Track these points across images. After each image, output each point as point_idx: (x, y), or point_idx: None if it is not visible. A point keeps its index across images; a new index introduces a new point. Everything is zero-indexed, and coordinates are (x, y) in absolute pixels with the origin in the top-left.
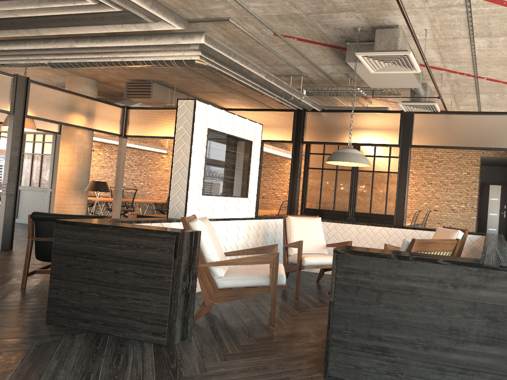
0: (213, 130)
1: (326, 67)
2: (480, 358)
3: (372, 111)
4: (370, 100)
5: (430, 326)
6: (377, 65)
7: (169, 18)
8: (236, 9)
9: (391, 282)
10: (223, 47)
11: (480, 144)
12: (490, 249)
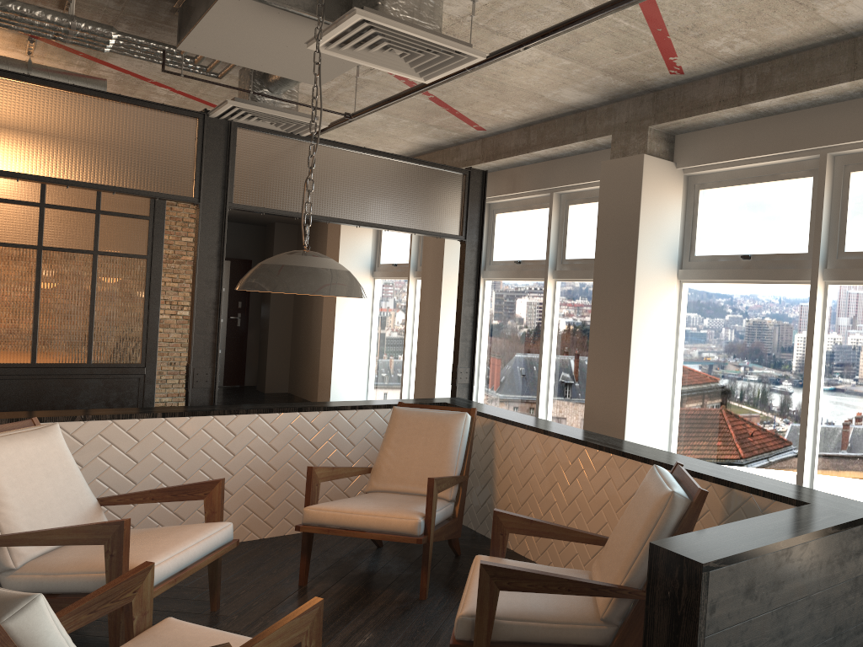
0: None
1: None
2: None
3: (106, 93)
4: (40, 45)
5: (816, 639)
6: (364, 44)
7: None
8: None
9: (779, 590)
10: None
11: (390, 219)
12: (687, 465)
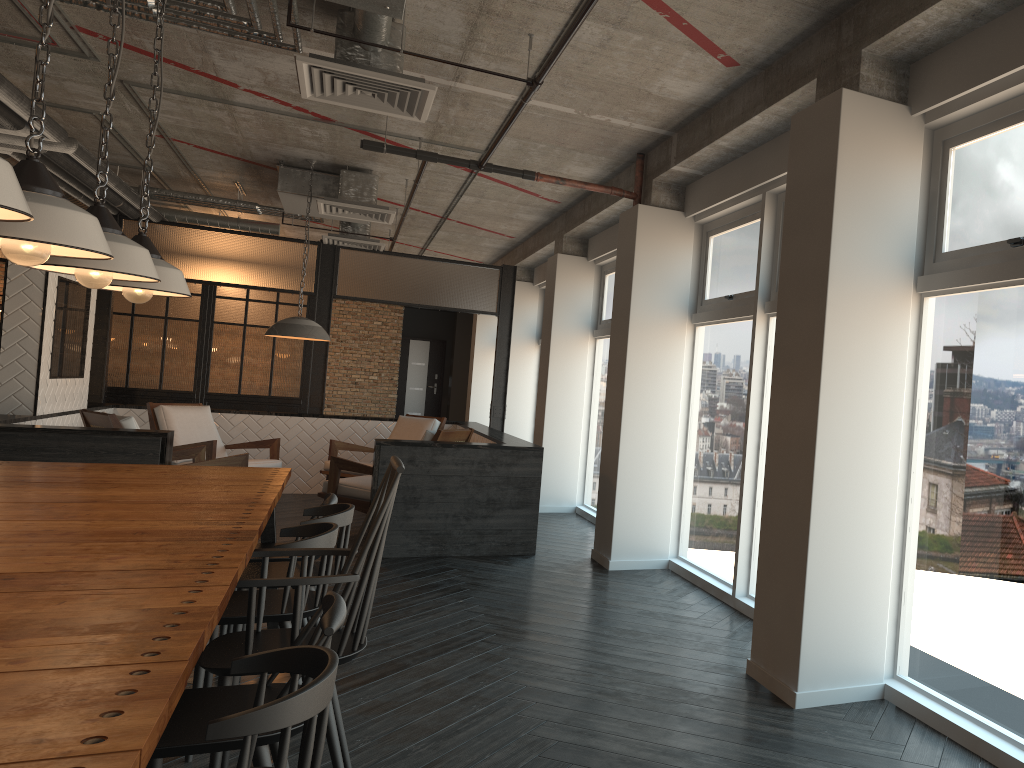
0: (63, 278)
1: (208, 171)
2: (512, 519)
3: (266, 235)
4: None
5: (471, 500)
6: (338, 211)
7: (55, 133)
8: (127, 111)
9: (436, 467)
10: (89, 157)
11: (442, 302)
12: (499, 437)
